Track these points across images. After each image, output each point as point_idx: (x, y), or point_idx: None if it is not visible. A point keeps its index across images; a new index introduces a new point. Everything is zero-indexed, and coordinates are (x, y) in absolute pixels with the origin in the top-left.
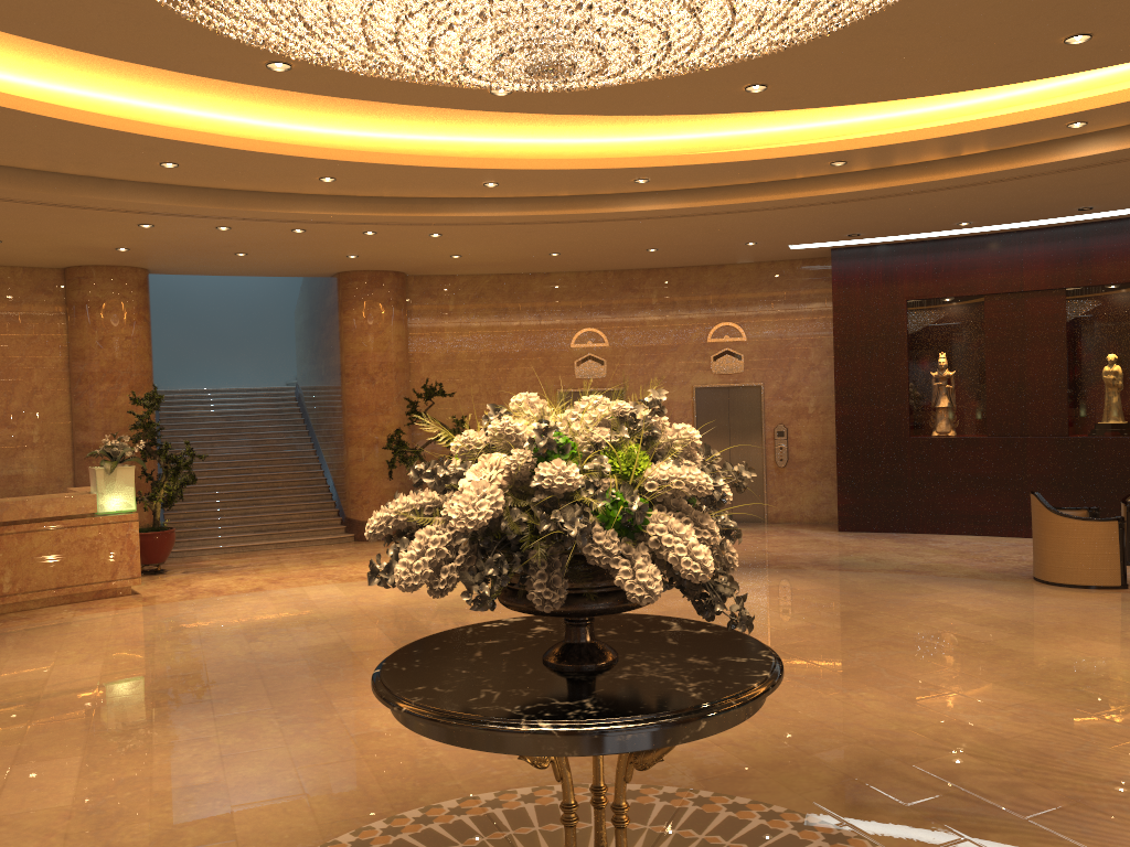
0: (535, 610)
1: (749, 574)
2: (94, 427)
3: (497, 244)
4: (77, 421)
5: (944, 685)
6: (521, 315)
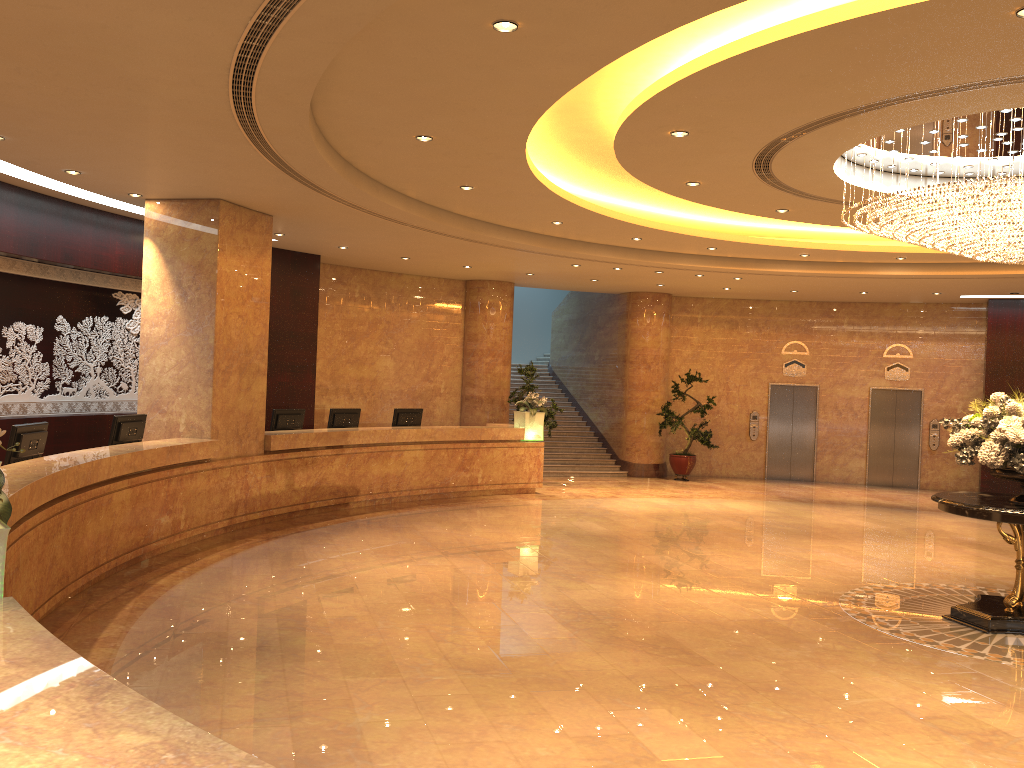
0: (1022, 478)
1: (941, 515)
2: (479, 385)
3: (766, 284)
4: (468, 381)
5: None
6: (747, 329)
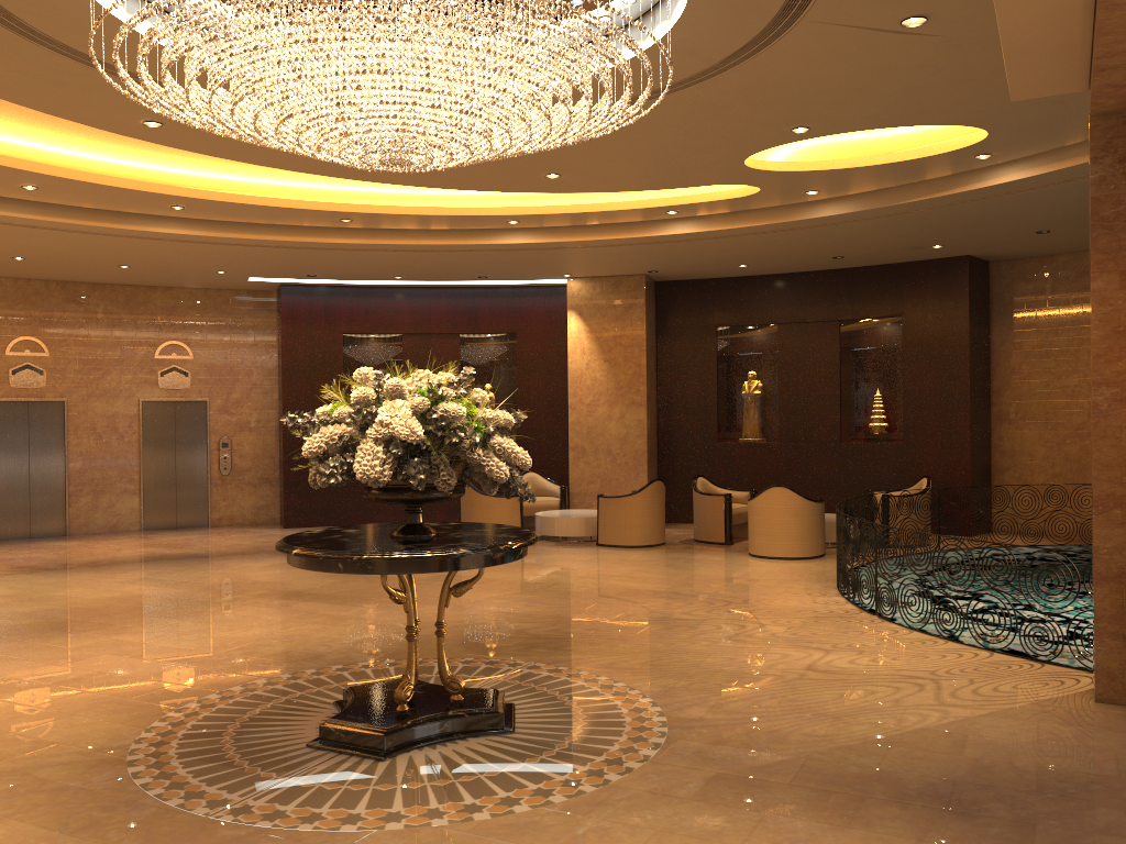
0: (415, 498)
1: (248, 558)
2: None
3: None
4: None
5: (470, 597)
6: None
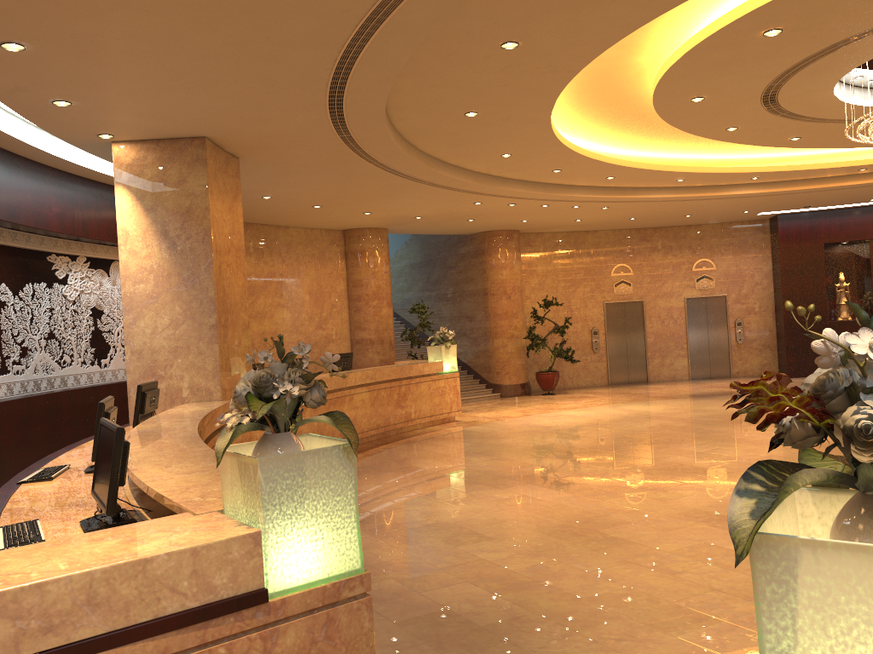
0: None
1: None
2: (369, 328)
3: (619, 213)
4: (357, 325)
5: None
6: (581, 257)
